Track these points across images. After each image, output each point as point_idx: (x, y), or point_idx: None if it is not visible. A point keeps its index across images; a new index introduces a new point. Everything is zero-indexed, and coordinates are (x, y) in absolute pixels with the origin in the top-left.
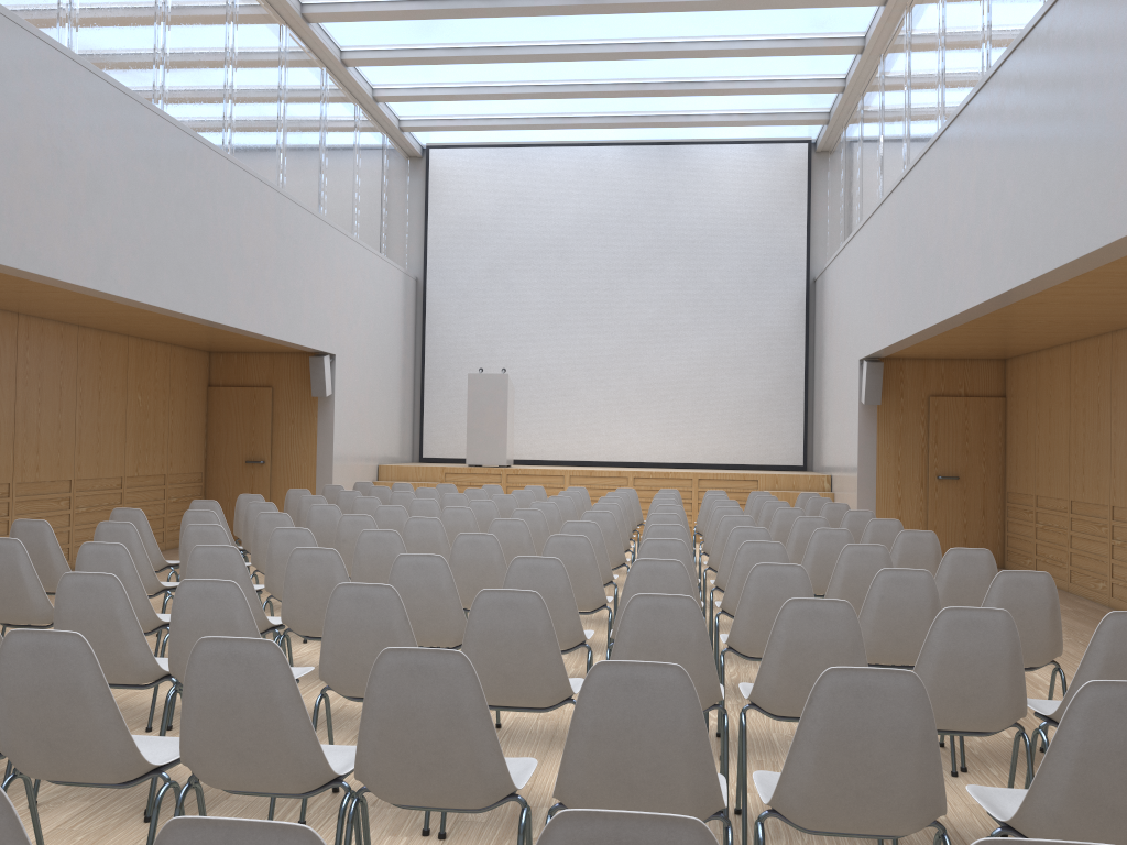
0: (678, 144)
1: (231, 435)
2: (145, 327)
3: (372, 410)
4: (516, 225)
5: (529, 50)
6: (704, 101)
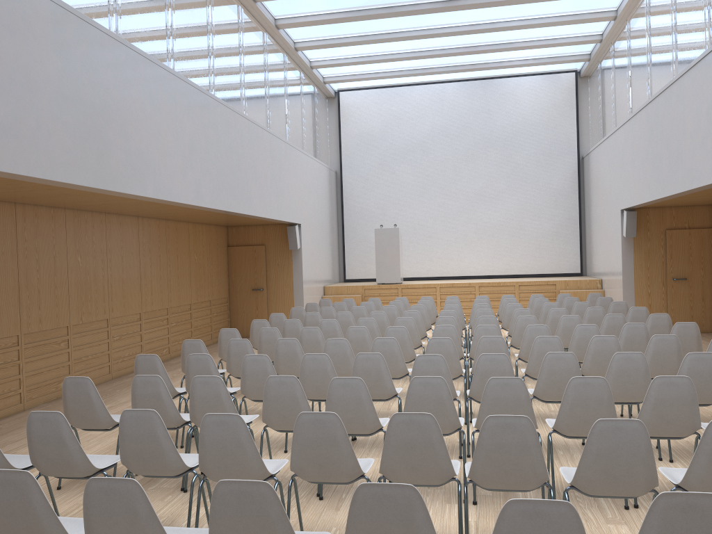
0: (493, 78)
1: (243, 274)
2: (203, 218)
3: (319, 254)
4: (395, 135)
5: (408, 33)
6: (512, 53)
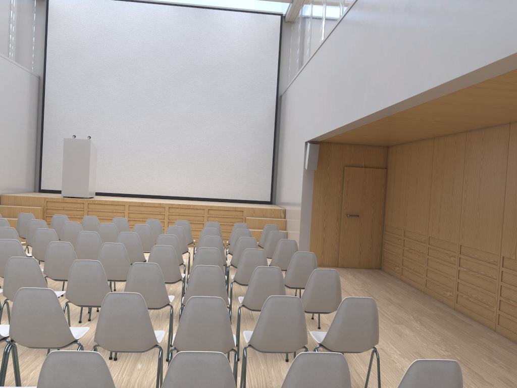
0: (206, 8)
1: None
2: None
3: None
4: (105, 48)
5: None
6: None
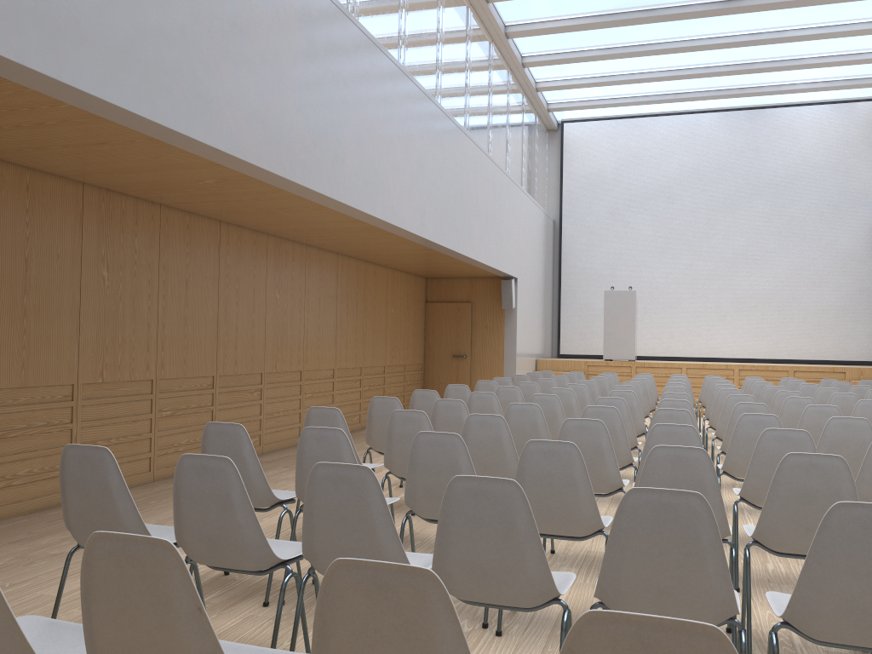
0: (764, 108)
1: (442, 337)
2: (409, 261)
3: (533, 319)
4: (631, 177)
5: (667, 45)
6: (796, 74)
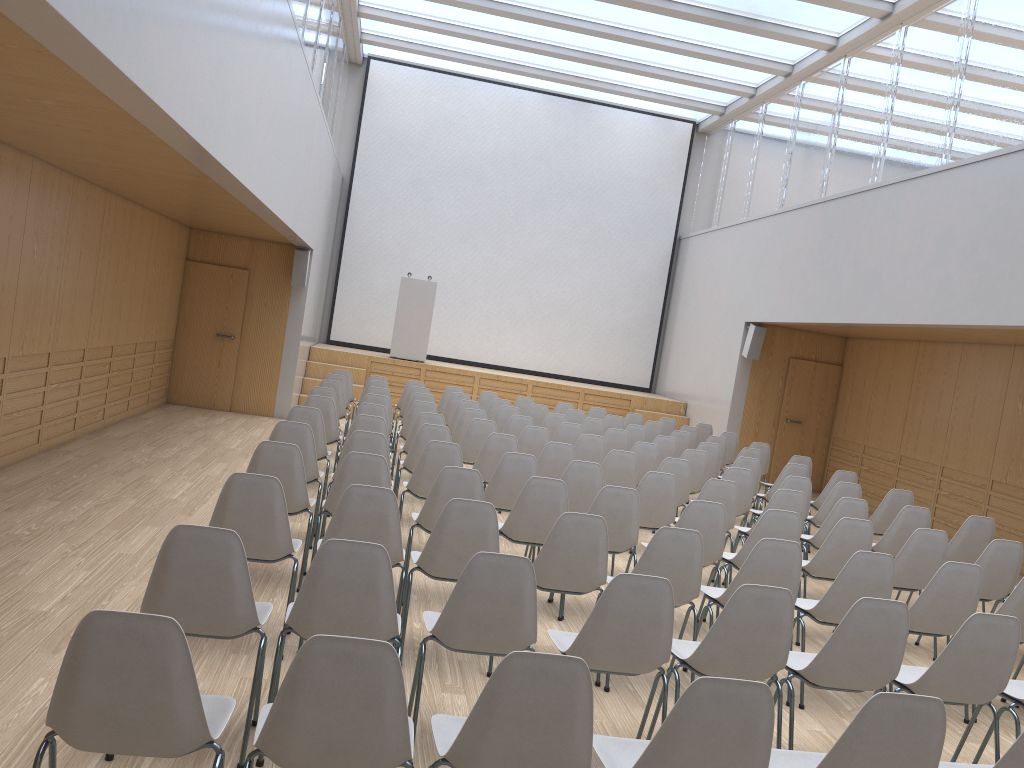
0: (589, 102)
1: (204, 308)
2: (198, 213)
3: (315, 298)
4: (441, 145)
5: (527, 12)
6: (635, 78)
